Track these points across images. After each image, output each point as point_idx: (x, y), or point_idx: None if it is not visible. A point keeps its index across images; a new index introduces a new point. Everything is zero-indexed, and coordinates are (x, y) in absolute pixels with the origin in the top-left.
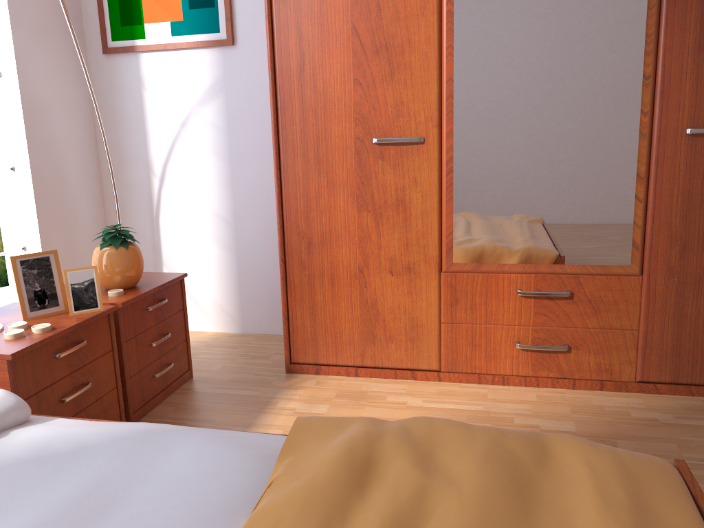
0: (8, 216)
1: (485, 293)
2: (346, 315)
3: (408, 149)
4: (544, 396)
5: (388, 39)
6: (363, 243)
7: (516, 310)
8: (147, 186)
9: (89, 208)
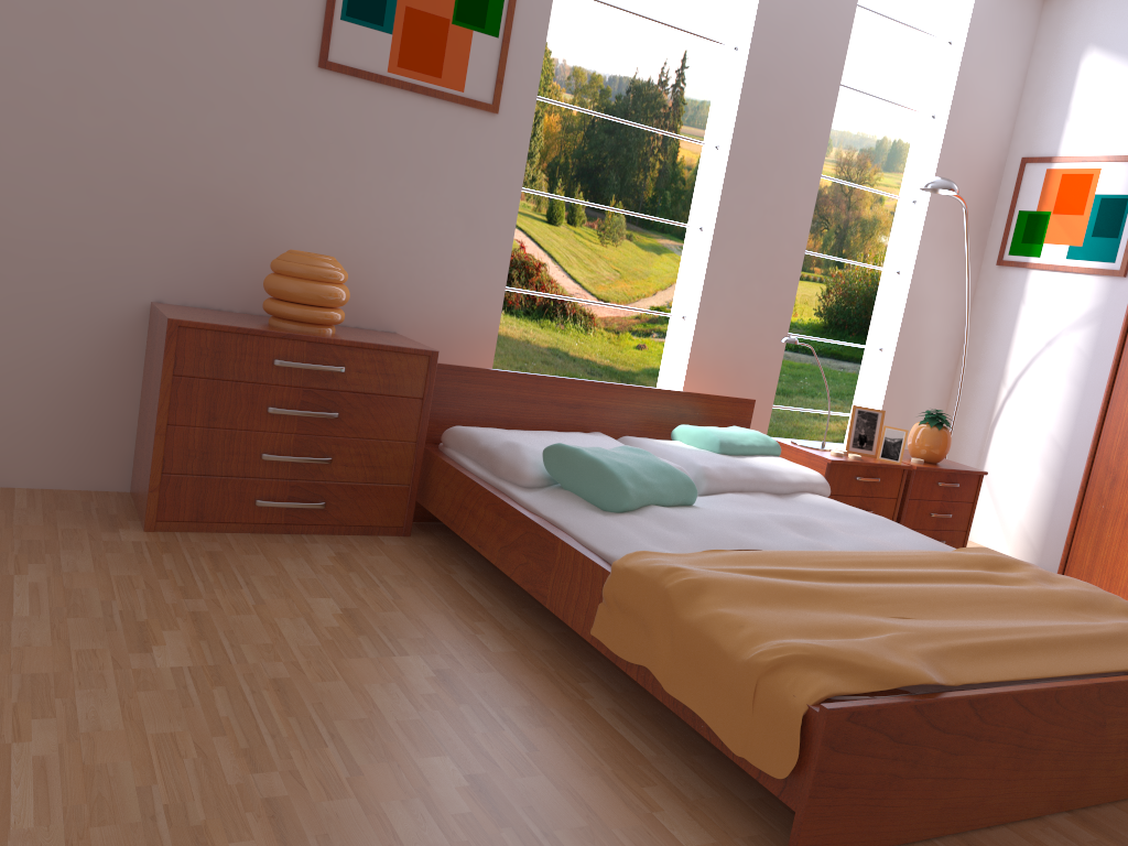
0: (863, 387)
1: None
2: None
3: None
4: None
5: None
6: None
7: None
8: (993, 394)
9: (932, 400)
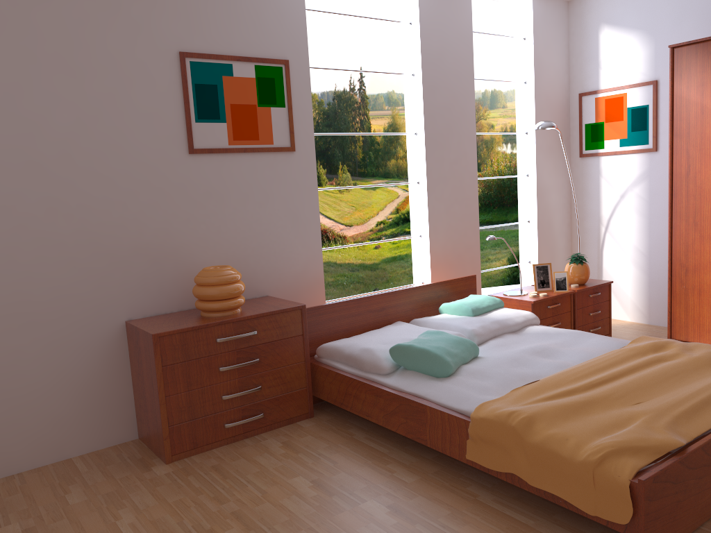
0: (523, 245)
1: None
2: (706, 314)
3: None
4: None
5: None
6: None
7: None
8: (597, 231)
9: (563, 242)
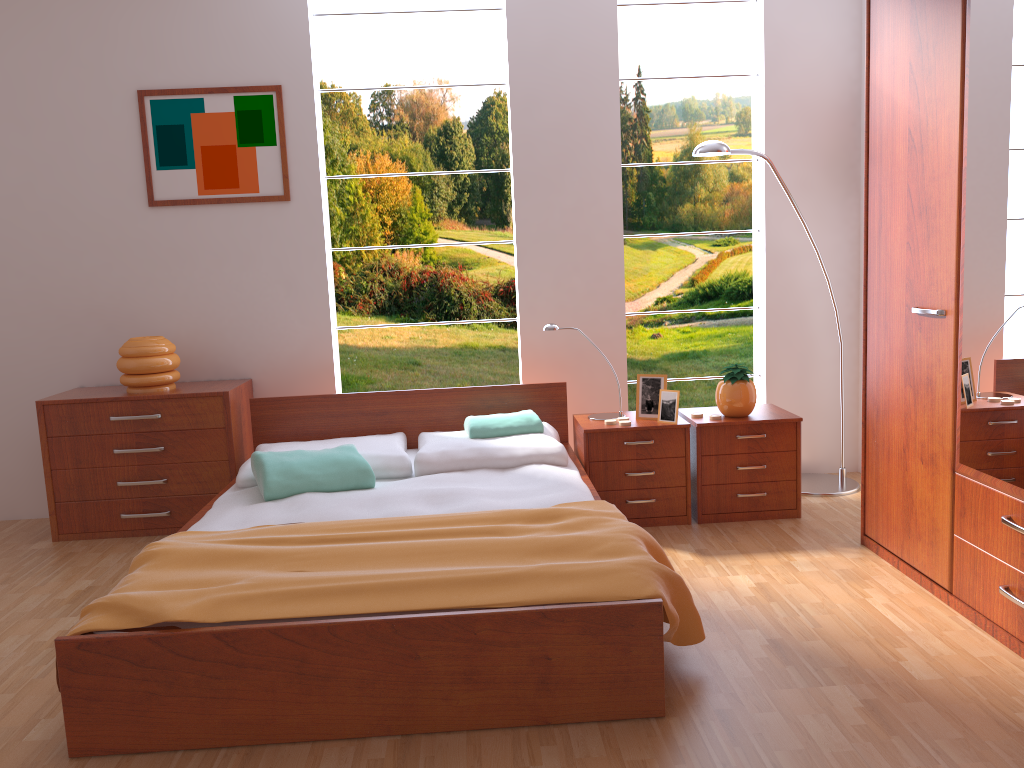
0: (756, 346)
1: (984, 511)
2: (894, 497)
3: (935, 322)
4: (995, 660)
5: (927, 200)
6: (906, 421)
7: (1007, 543)
8: None
9: (834, 347)
